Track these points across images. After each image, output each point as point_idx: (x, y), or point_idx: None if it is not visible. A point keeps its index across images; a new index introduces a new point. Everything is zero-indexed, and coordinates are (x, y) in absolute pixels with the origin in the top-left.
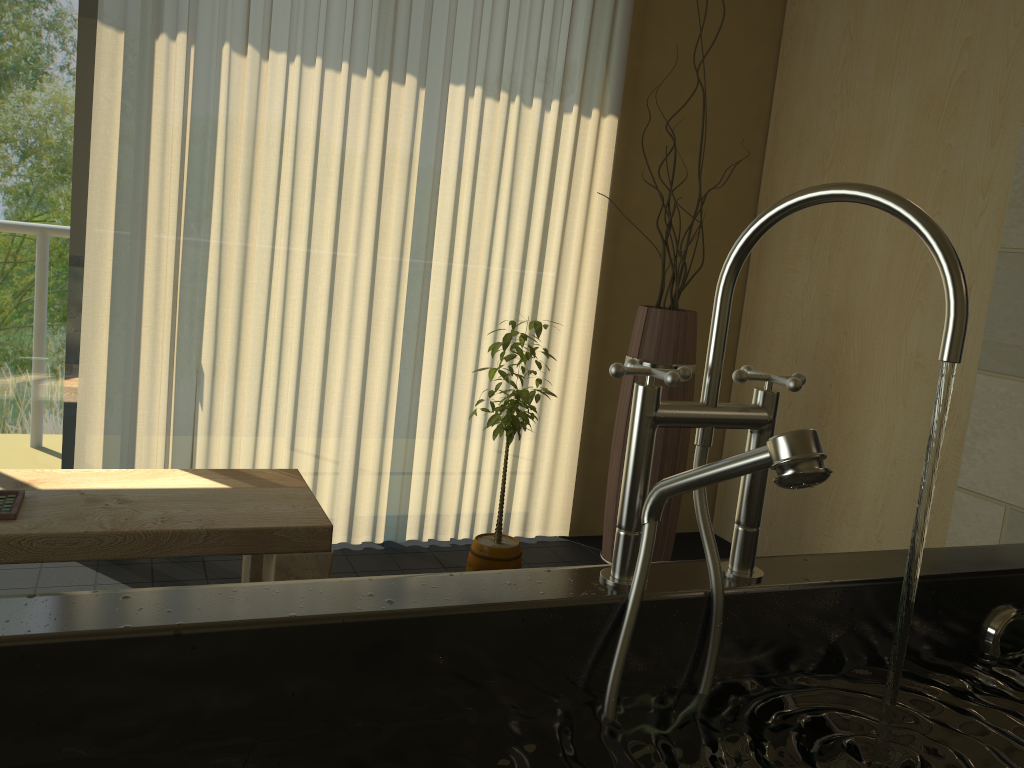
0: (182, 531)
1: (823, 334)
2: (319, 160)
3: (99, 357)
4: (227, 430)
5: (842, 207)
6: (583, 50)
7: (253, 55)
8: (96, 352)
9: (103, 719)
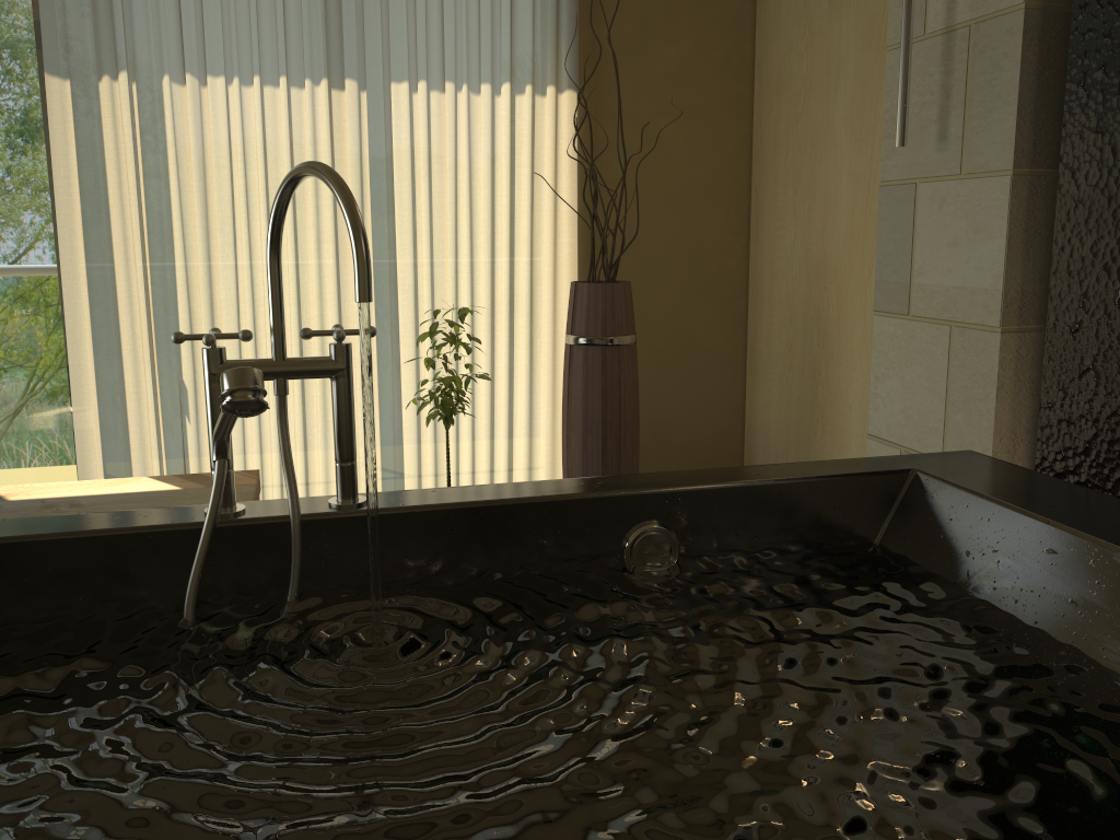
0: None
1: (809, 291)
2: (269, 174)
3: (87, 381)
4: None
5: (814, 154)
6: (530, 28)
7: (193, 83)
8: (84, 377)
9: None
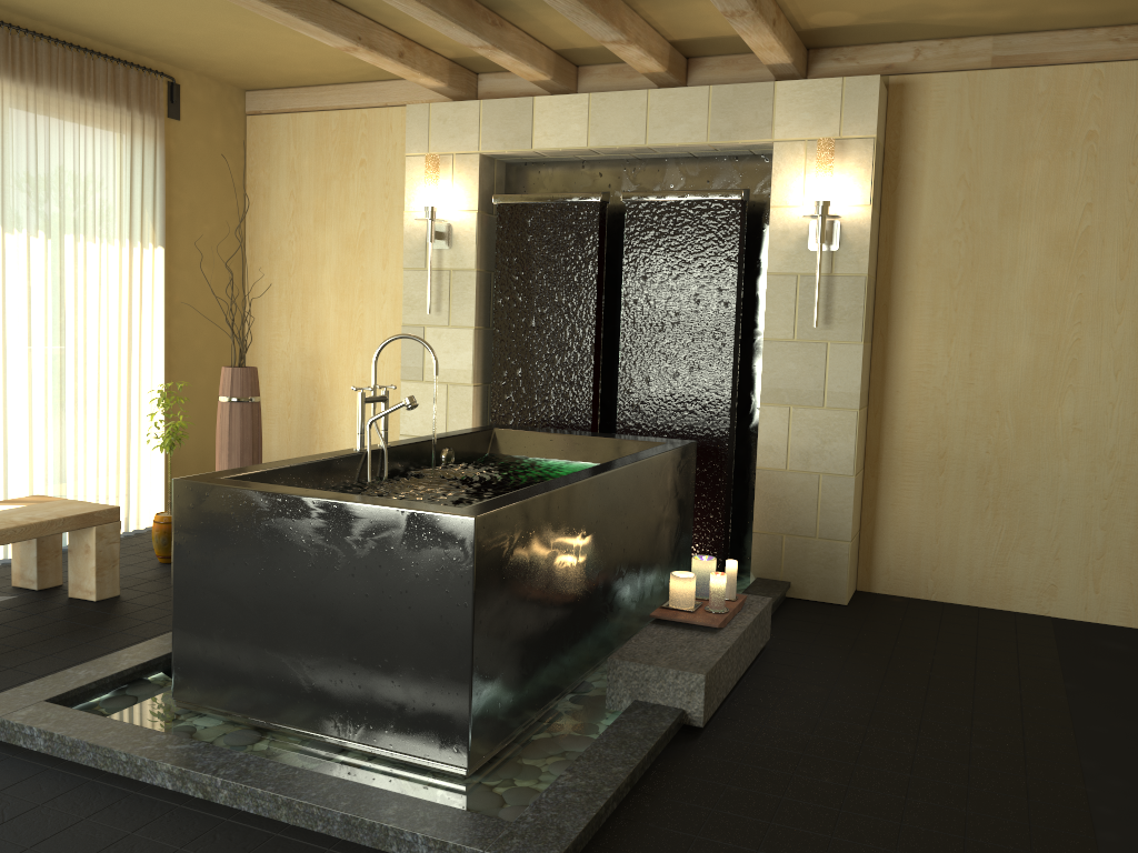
0: (52, 520)
1: (305, 371)
2: None
3: None
4: None
5: (305, 297)
6: (139, 207)
7: None
8: None
9: None
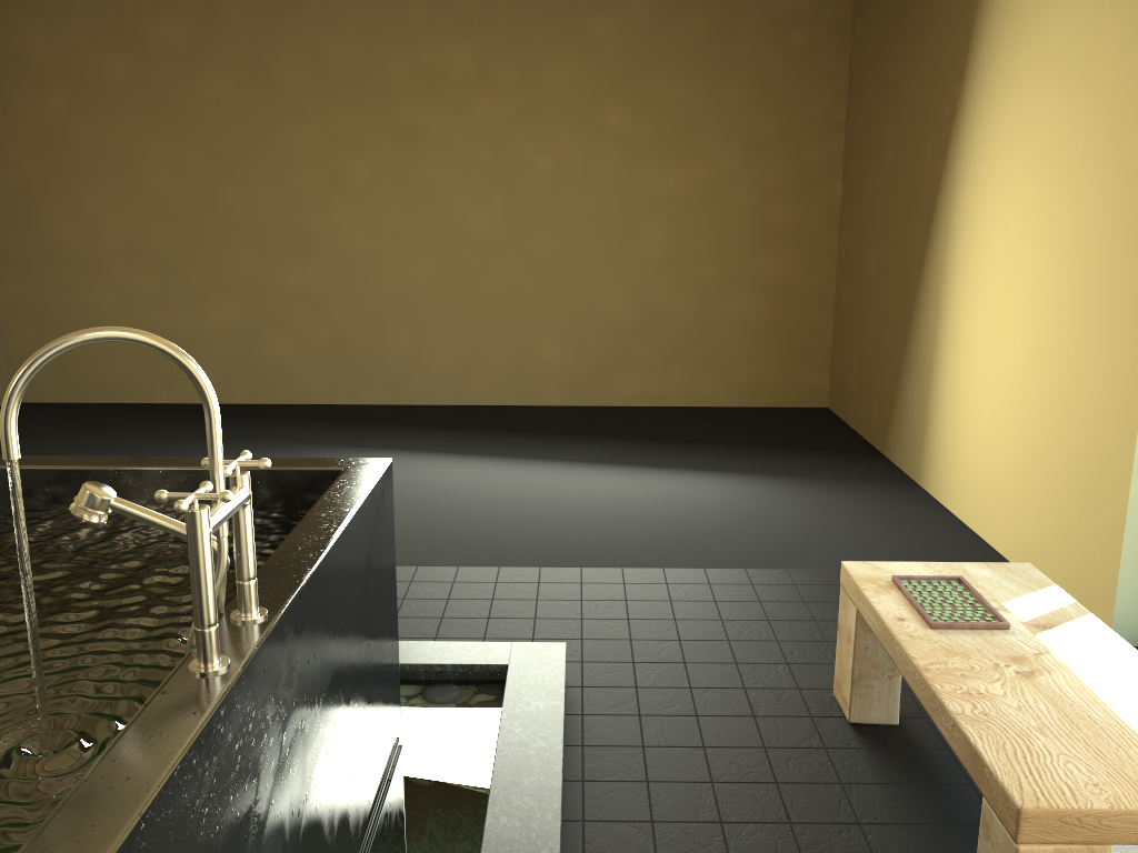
0: (943, 704)
1: None
2: None
3: None
4: None
5: None
6: None
7: None
8: None
9: None
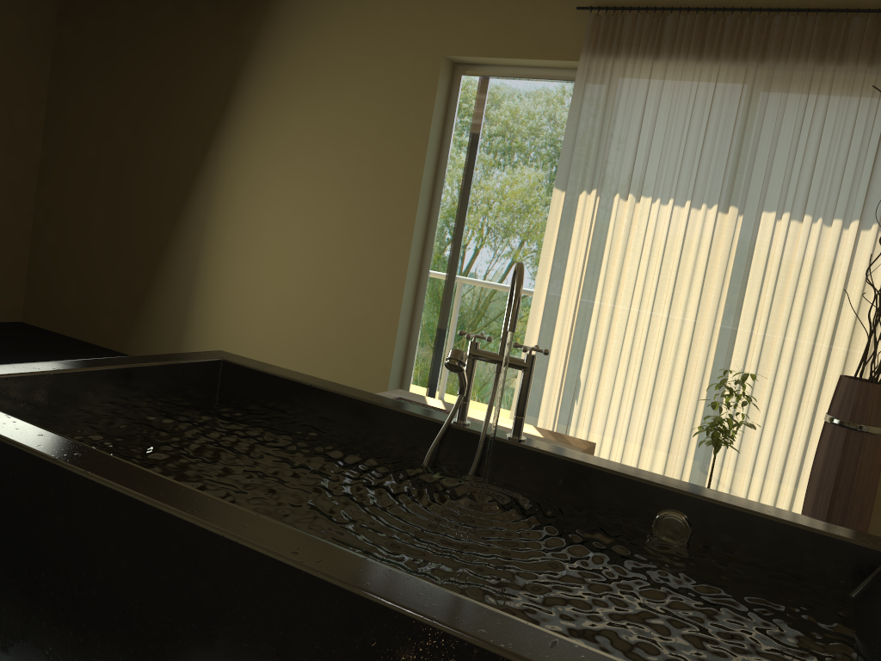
0: None
1: None
2: (663, 261)
3: None
4: (588, 420)
5: None
6: None
7: (632, 199)
8: None
9: (292, 404)
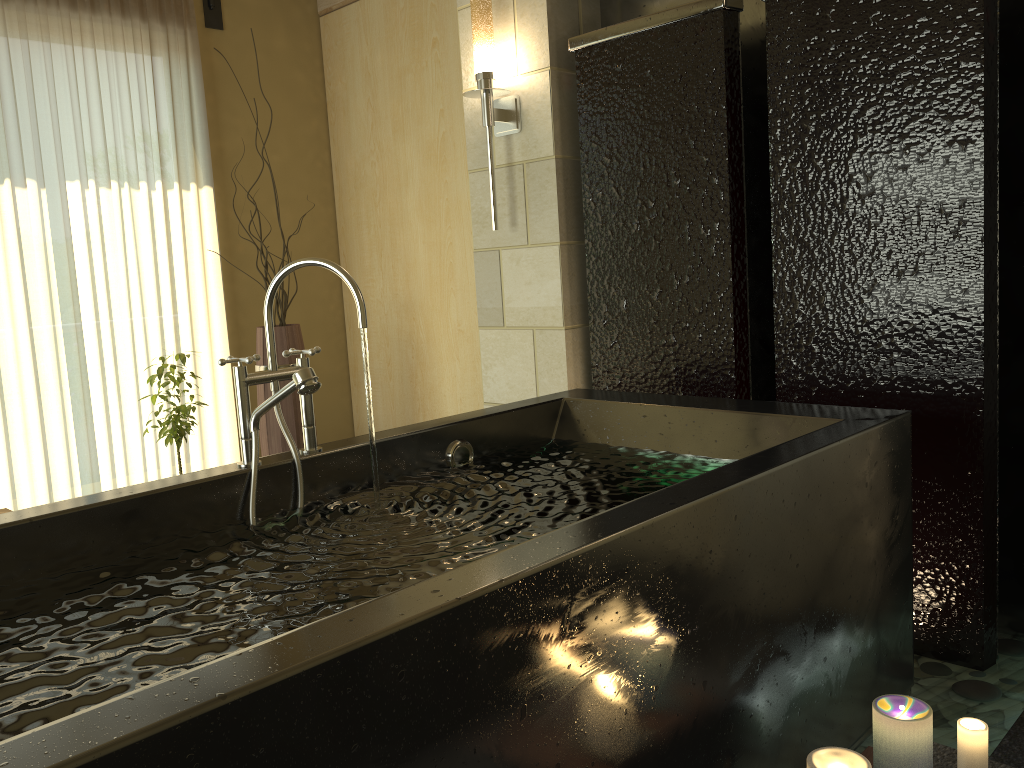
0: None
1: (401, 322)
2: None
3: None
4: None
5: (393, 230)
6: (172, 140)
7: None
8: None
9: (3, 567)
